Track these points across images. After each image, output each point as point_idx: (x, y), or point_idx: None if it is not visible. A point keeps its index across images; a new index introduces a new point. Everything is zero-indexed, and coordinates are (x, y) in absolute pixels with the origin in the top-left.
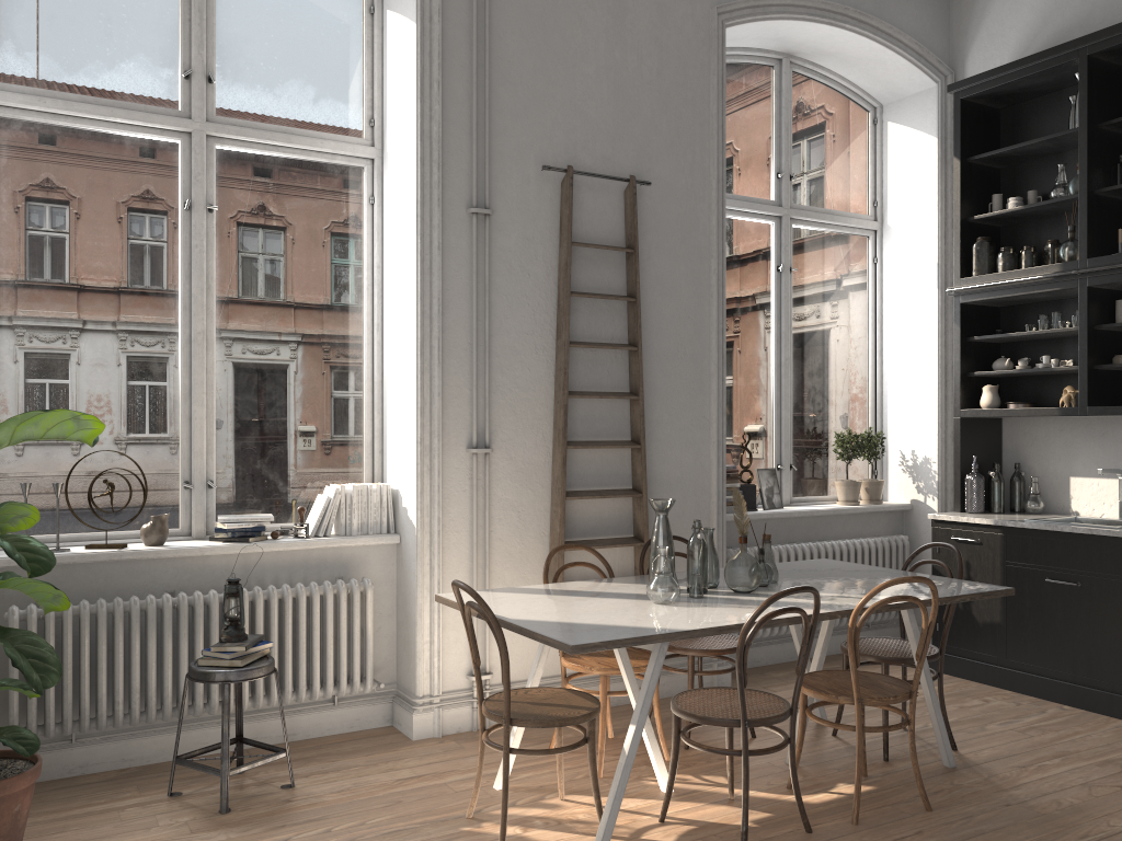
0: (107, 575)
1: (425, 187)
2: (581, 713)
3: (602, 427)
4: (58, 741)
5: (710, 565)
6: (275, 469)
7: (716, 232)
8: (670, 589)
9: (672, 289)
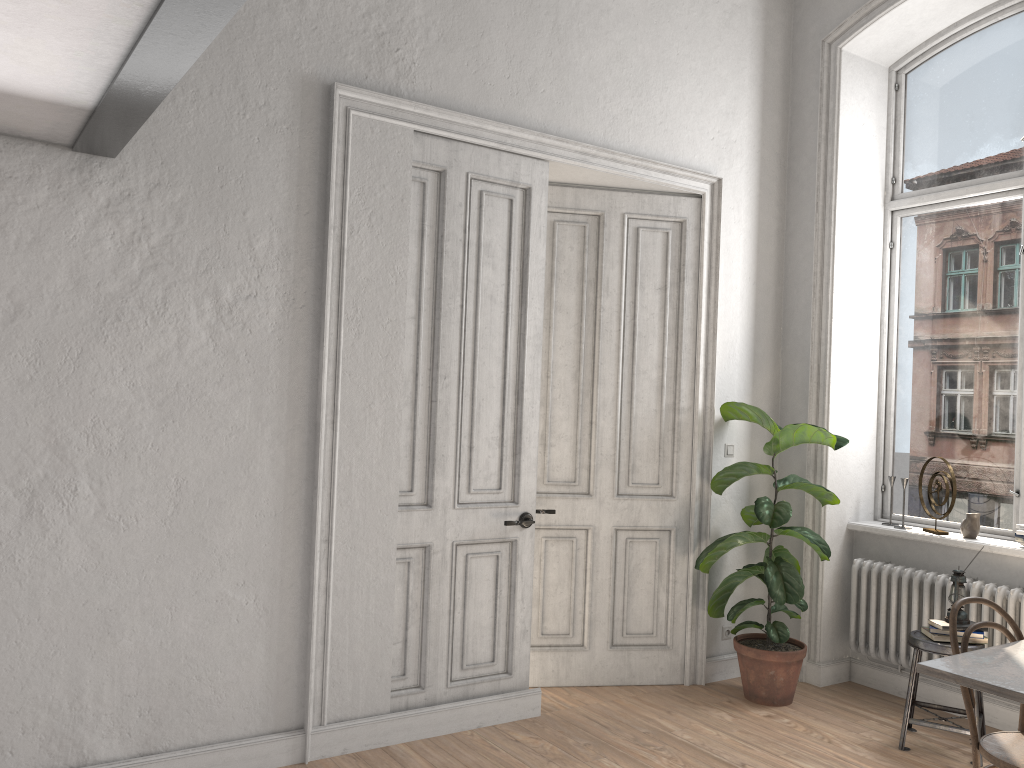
0: (929, 553)
1: None
2: None
3: None
4: (890, 666)
5: None
6: None
7: None
8: None
9: None
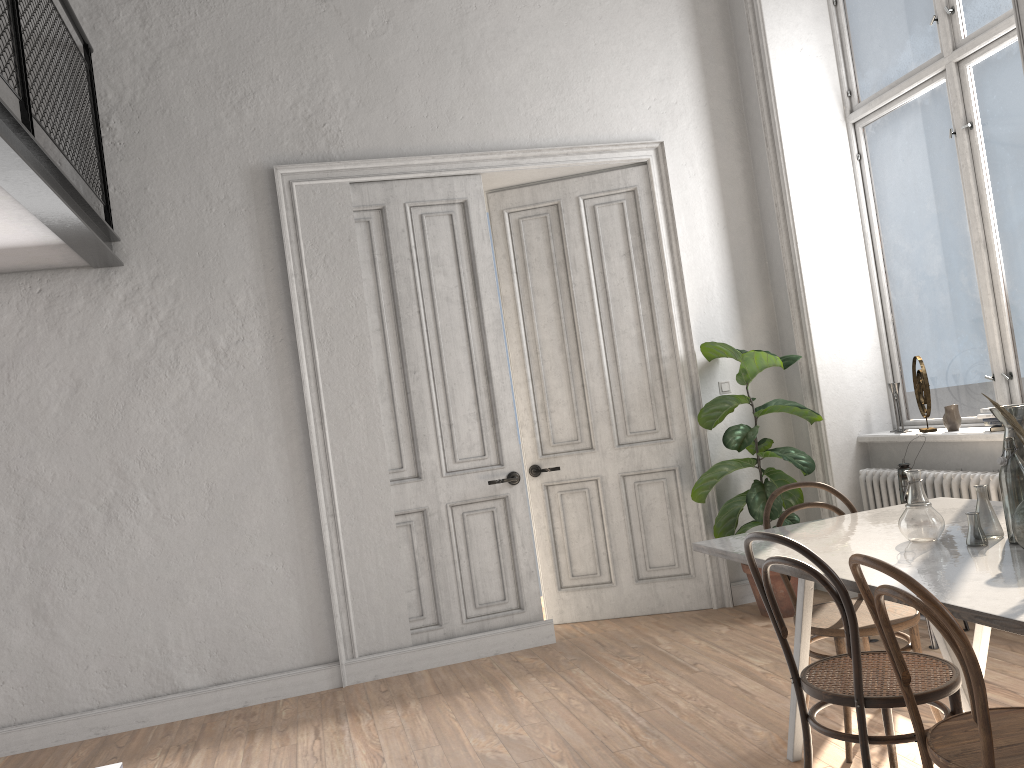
0: (923, 452)
1: None
2: (818, 626)
3: None
4: None
5: None
6: None
7: None
8: (900, 523)
9: None
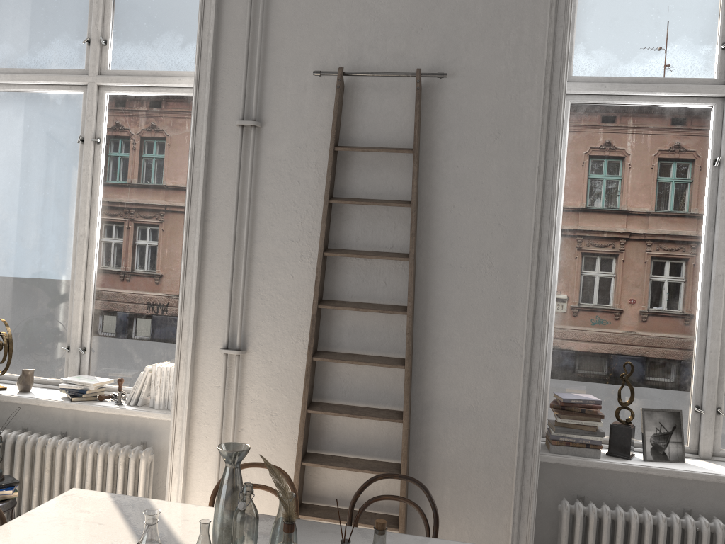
0: None
1: (200, 106)
2: None
3: (373, 341)
4: None
5: (274, 543)
6: (132, 343)
7: (540, 123)
8: None
9: (477, 192)
